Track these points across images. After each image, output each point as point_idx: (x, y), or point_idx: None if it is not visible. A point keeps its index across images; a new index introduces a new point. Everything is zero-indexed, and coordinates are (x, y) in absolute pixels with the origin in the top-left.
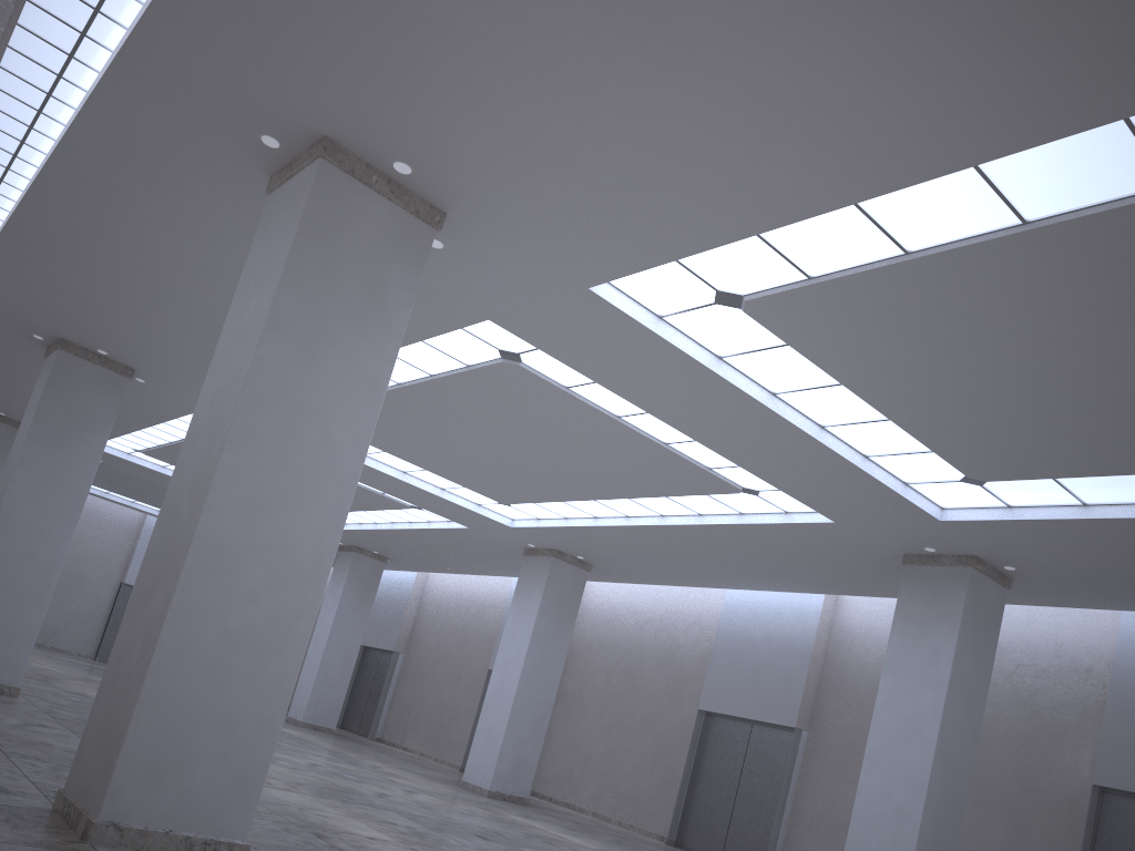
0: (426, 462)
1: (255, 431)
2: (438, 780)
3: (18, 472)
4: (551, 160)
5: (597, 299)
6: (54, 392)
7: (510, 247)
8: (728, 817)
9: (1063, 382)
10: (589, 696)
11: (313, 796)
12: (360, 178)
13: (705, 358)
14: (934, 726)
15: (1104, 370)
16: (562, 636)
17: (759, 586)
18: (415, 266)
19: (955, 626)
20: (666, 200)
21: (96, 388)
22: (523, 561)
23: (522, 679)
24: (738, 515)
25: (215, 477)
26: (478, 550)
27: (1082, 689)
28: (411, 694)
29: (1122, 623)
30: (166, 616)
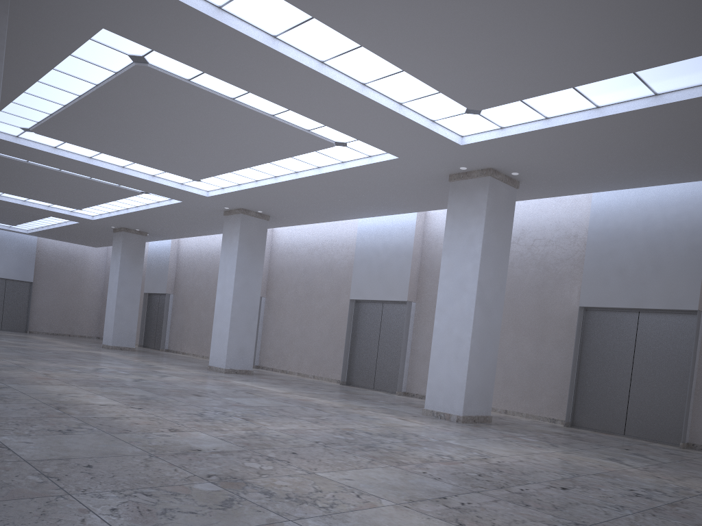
0: (131, 157)
1: None
2: (194, 368)
3: None
4: None
5: None
6: None
7: None
8: (375, 362)
9: (501, 19)
10: (286, 302)
11: (79, 386)
12: None
13: (262, 38)
14: (474, 283)
15: (524, 3)
16: (257, 265)
17: (374, 214)
18: None
19: (483, 217)
20: None
21: None
22: (224, 219)
23: (235, 297)
24: (341, 164)
25: None
26: (197, 217)
27: (572, 249)
28: (182, 319)
29: (592, 202)
30: None
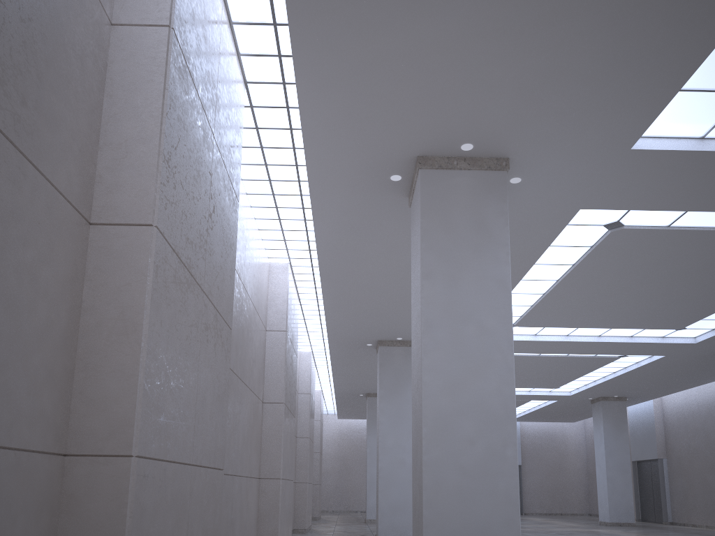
0: (607, 323)
1: (436, 340)
2: None
3: (381, 418)
4: (545, 81)
5: (642, 152)
6: (384, 369)
7: (560, 154)
8: None
9: None
10: None
11: None
12: (446, 167)
13: None
14: None
15: None
16: None
17: None
18: (500, 199)
19: None
20: (640, 52)
21: (403, 359)
22: None
23: None
24: None
25: (422, 376)
26: (683, 369)
27: None
28: (682, 485)
29: None
30: (422, 469)
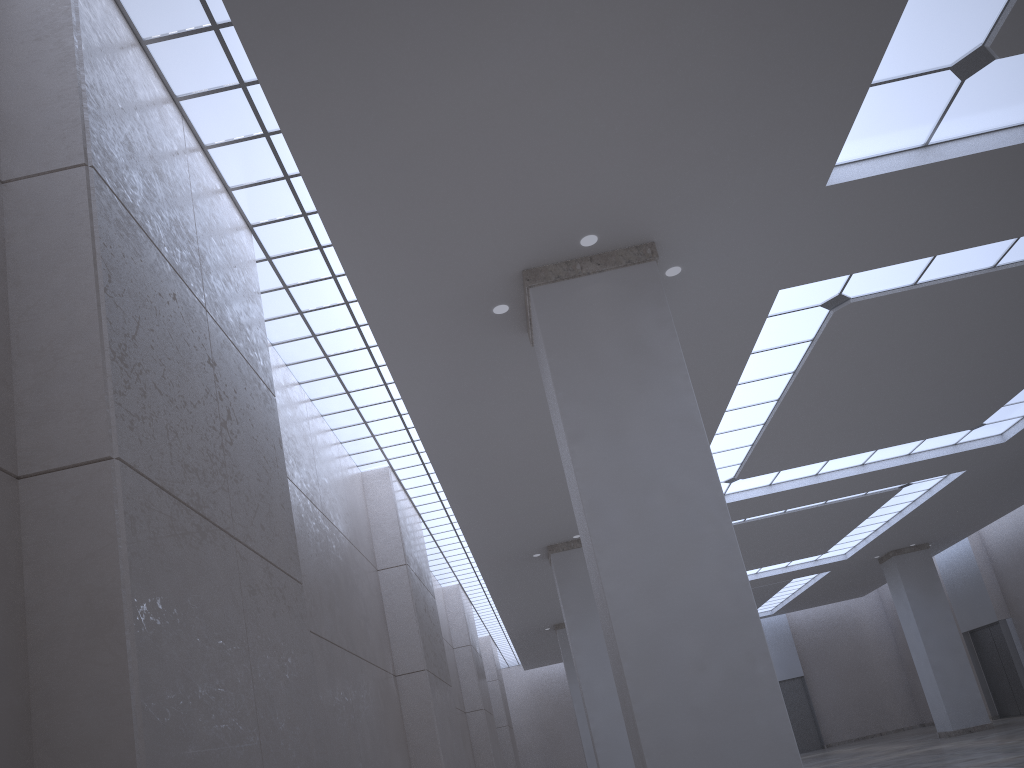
0: (869, 443)
1: (612, 528)
2: None
3: (578, 657)
4: (672, 119)
5: (844, 187)
6: (566, 586)
7: (726, 218)
8: None
9: None
10: None
11: None
12: (568, 276)
13: (1012, 137)
14: None
15: None
16: None
17: None
18: (656, 302)
19: None
20: (797, 43)
21: None
22: None
23: None
24: None
25: (604, 585)
26: (997, 483)
27: None
28: None
29: None
30: (637, 725)
